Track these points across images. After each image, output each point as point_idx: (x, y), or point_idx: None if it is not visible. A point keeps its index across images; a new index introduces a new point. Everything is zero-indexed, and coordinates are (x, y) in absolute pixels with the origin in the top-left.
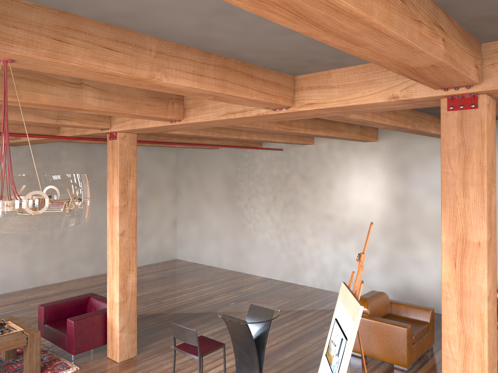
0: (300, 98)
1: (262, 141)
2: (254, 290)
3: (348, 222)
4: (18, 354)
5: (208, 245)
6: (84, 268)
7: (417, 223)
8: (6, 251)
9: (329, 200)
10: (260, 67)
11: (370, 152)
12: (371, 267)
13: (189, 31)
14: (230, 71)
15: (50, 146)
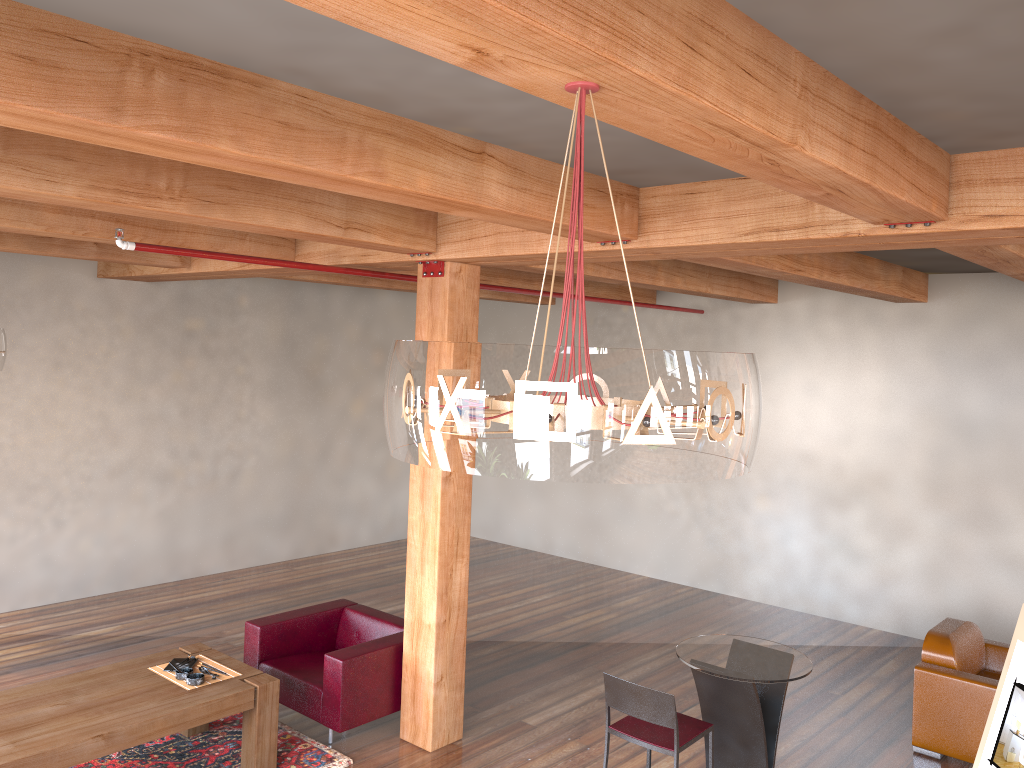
0: (964, 203)
1: (688, 291)
2: (642, 605)
3: (850, 469)
4: (209, 725)
5: (522, 504)
6: (273, 545)
7: (1011, 477)
8: (127, 502)
9: (808, 423)
10: (914, 132)
11: (909, 325)
12: (901, 567)
13: (896, 43)
14: (881, 137)
15: (220, 286)
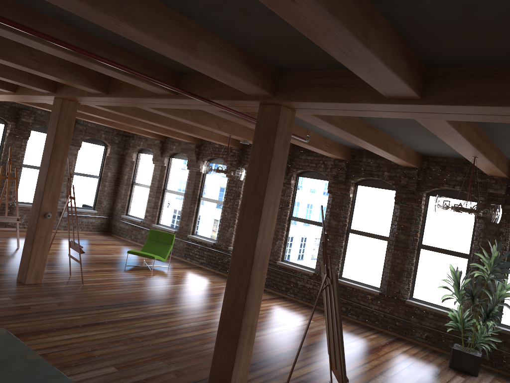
0: None
1: None
2: None
3: None
4: None
5: None
6: None
7: None
8: None
9: None
10: None
11: None
12: None
13: None
14: None
15: None
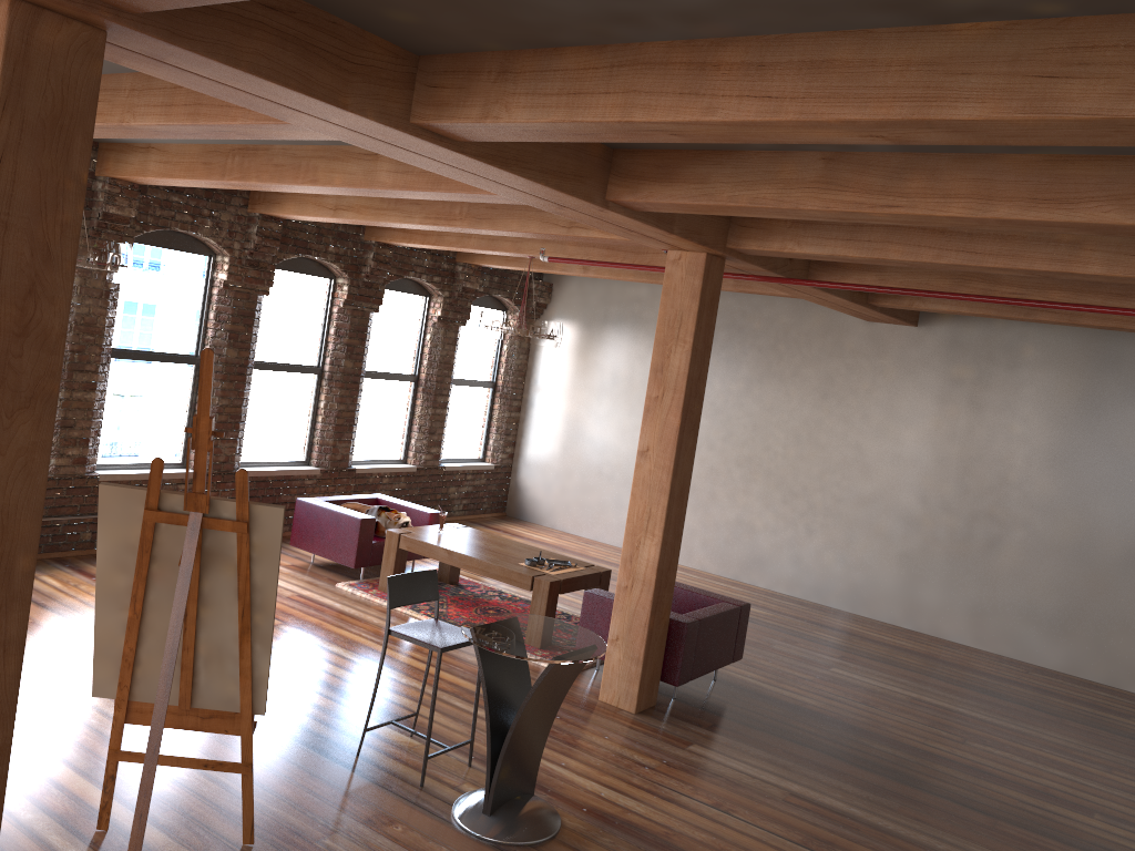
0: None
1: None
2: None
3: None
4: None
5: None
6: (1037, 643)
7: None
8: (870, 533)
9: None
10: None
11: None
12: None
13: None
14: None
15: (998, 334)
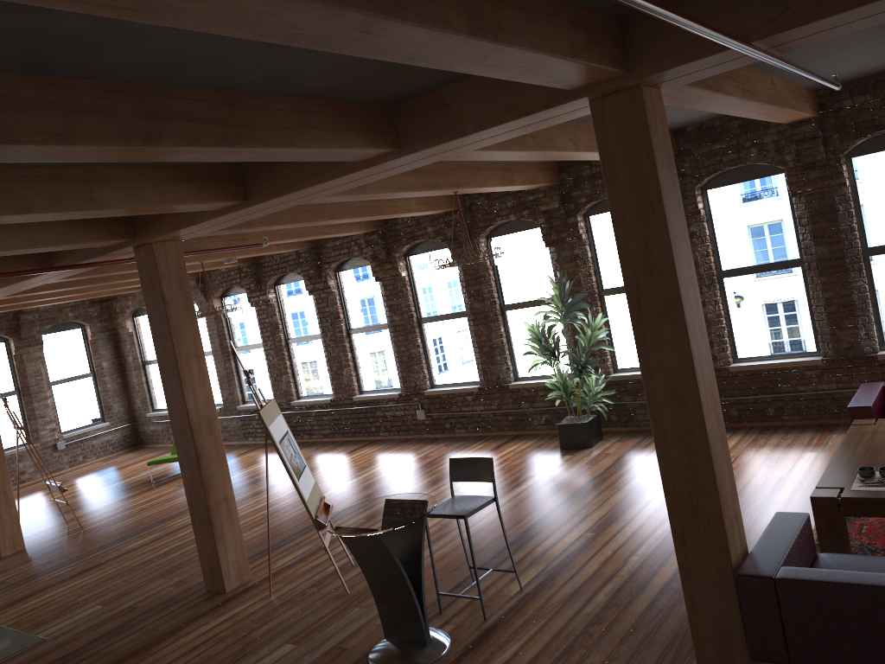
0: None
1: None
2: None
3: None
4: None
5: None
6: None
7: None
8: None
9: None
10: None
11: None
12: None
13: None
14: None
15: None
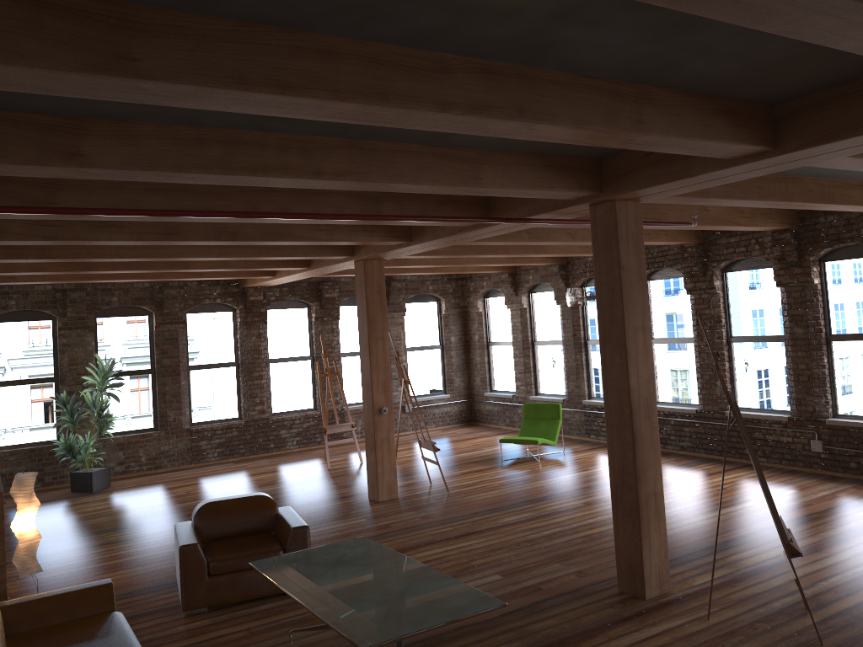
0: None
1: None
2: None
3: None
4: None
5: None
6: None
7: None
8: None
9: None
10: None
11: None
12: None
13: None
14: None
15: None
